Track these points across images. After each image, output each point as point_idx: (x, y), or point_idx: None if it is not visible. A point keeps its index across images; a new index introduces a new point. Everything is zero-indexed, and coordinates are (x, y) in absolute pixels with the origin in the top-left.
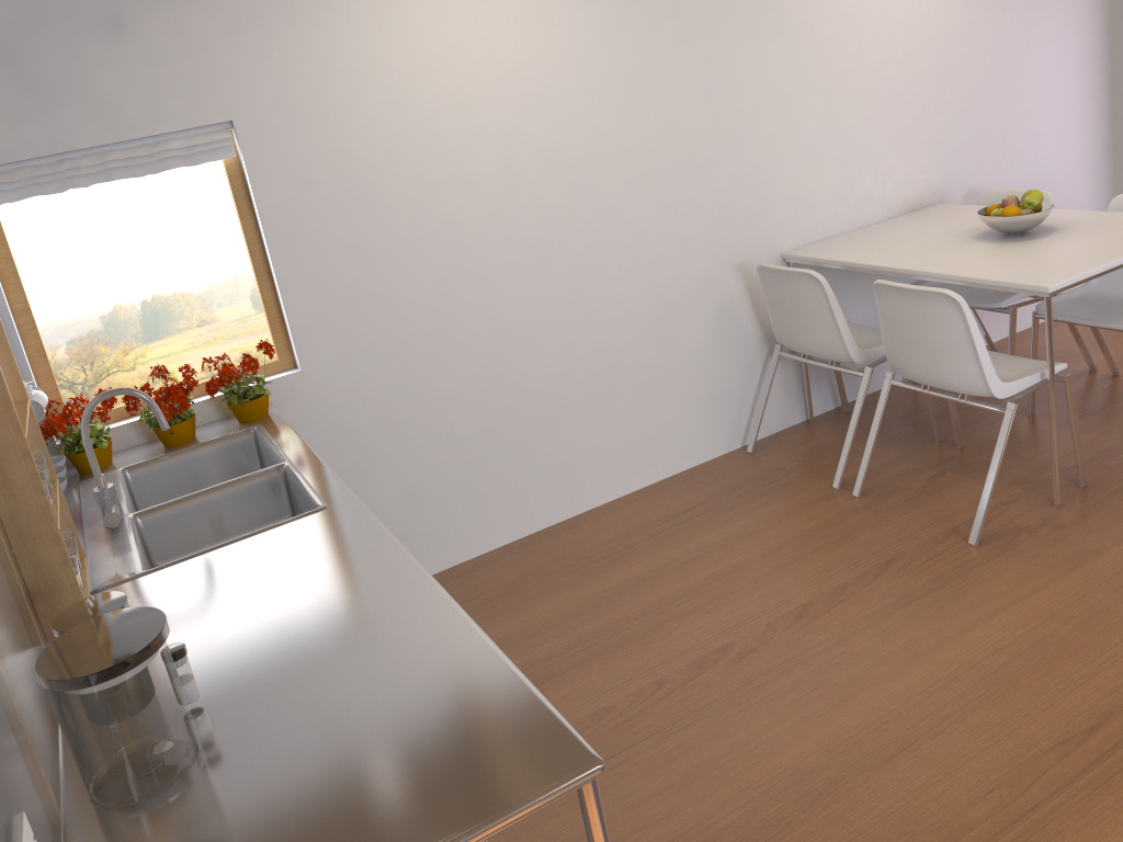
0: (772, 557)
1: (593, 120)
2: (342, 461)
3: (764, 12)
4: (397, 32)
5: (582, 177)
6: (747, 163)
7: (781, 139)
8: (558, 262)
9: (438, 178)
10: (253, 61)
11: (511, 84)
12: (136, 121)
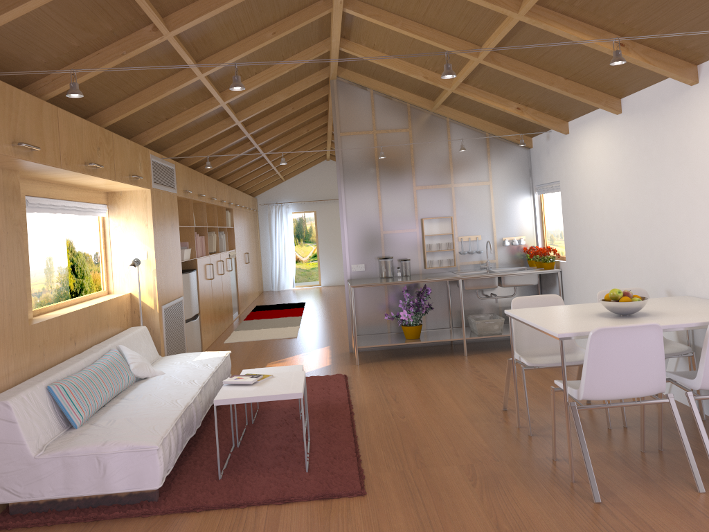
0: (535, 387)
1: (622, 197)
2: (570, 297)
3: (680, 151)
4: (582, 156)
5: (618, 221)
6: (672, 235)
7: (687, 226)
8: (611, 255)
9: (588, 209)
10: (562, 163)
11: (603, 178)
12: (549, 177)
